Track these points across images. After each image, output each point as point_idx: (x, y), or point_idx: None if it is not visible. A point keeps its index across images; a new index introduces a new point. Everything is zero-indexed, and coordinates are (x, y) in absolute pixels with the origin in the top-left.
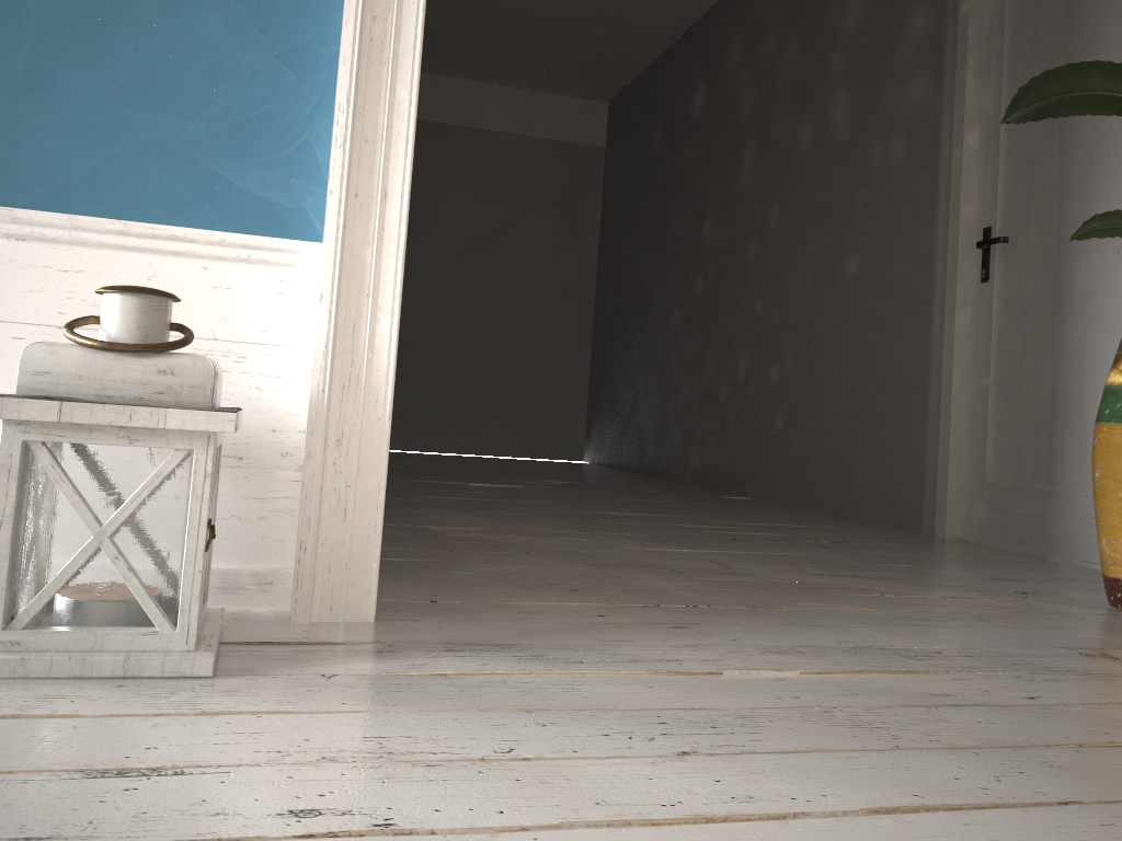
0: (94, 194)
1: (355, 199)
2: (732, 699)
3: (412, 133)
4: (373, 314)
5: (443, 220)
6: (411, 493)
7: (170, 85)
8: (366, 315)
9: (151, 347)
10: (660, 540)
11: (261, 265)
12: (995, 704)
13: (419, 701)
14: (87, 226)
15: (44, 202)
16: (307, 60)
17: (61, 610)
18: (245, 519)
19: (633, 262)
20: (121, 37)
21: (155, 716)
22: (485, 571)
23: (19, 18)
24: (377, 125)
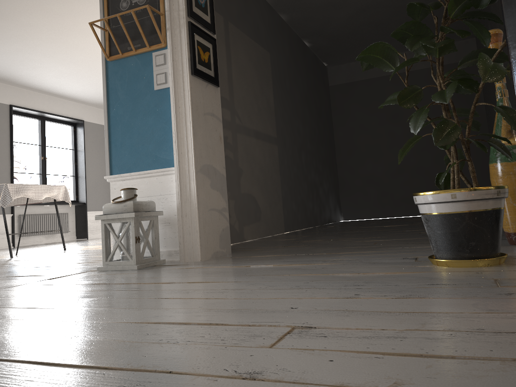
0: (135, 167)
1: (181, 154)
2: (233, 270)
3: (192, 133)
4: (189, 182)
5: (404, 114)
6: (340, 231)
7: (145, 137)
8: (188, 182)
9: (122, 201)
10: (384, 238)
11: (167, 175)
12: (304, 269)
13: (162, 271)
14: (133, 174)
15: (127, 171)
16: (170, 122)
17: (116, 257)
18: (172, 237)
19: (491, 110)
20: (135, 130)
21: (113, 274)
22: (274, 250)
23: (118, 132)
24: (183, 134)
